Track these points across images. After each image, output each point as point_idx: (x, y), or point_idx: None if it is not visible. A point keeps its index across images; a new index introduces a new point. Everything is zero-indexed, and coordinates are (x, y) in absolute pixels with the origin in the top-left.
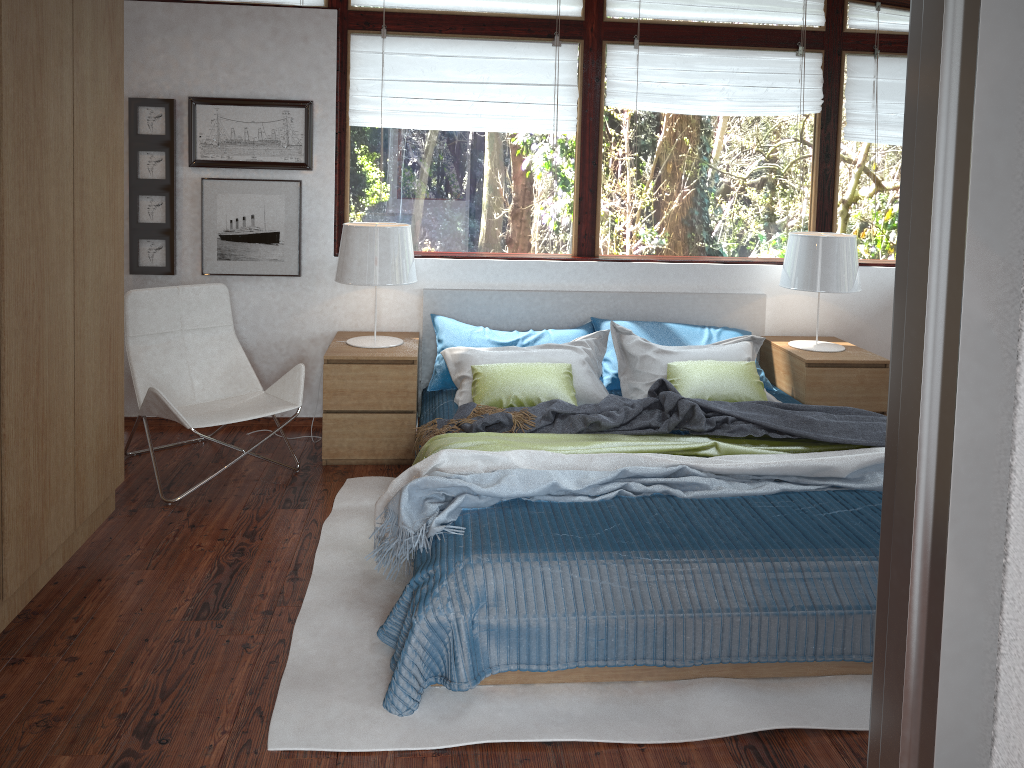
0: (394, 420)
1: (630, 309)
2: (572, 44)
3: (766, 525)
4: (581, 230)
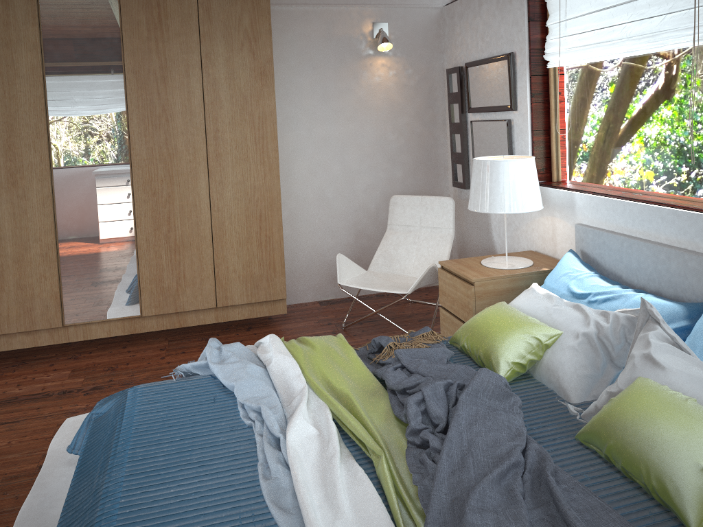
0: None
1: None
2: None
3: (180, 522)
4: None
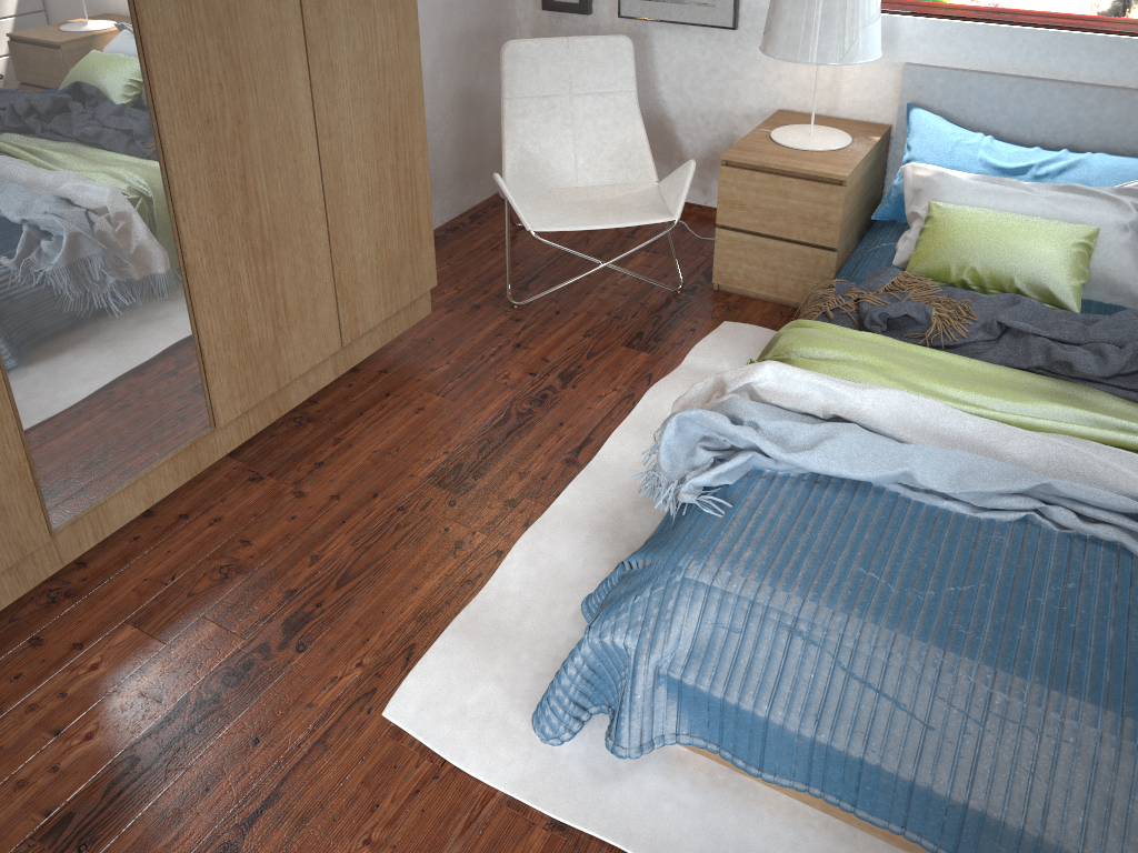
0: (806, 255)
1: None
2: None
3: None
4: None
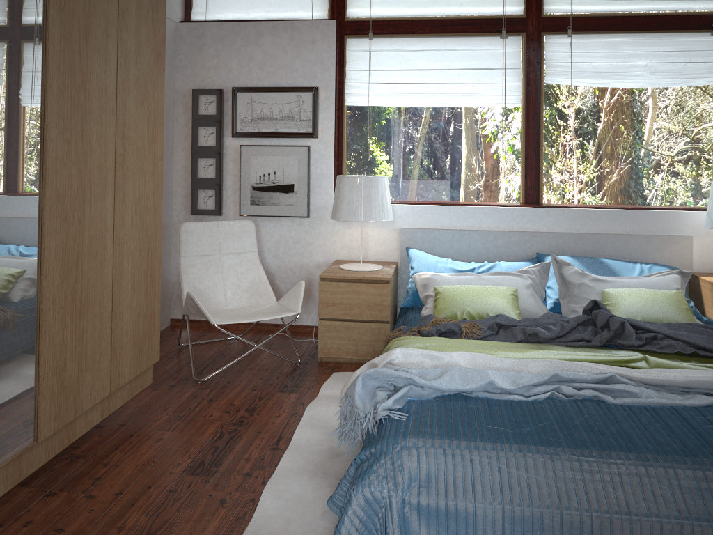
0: (373, 328)
1: (570, 247)
2: (516, 36)
3: (697, 434)
4: (527, 183)
